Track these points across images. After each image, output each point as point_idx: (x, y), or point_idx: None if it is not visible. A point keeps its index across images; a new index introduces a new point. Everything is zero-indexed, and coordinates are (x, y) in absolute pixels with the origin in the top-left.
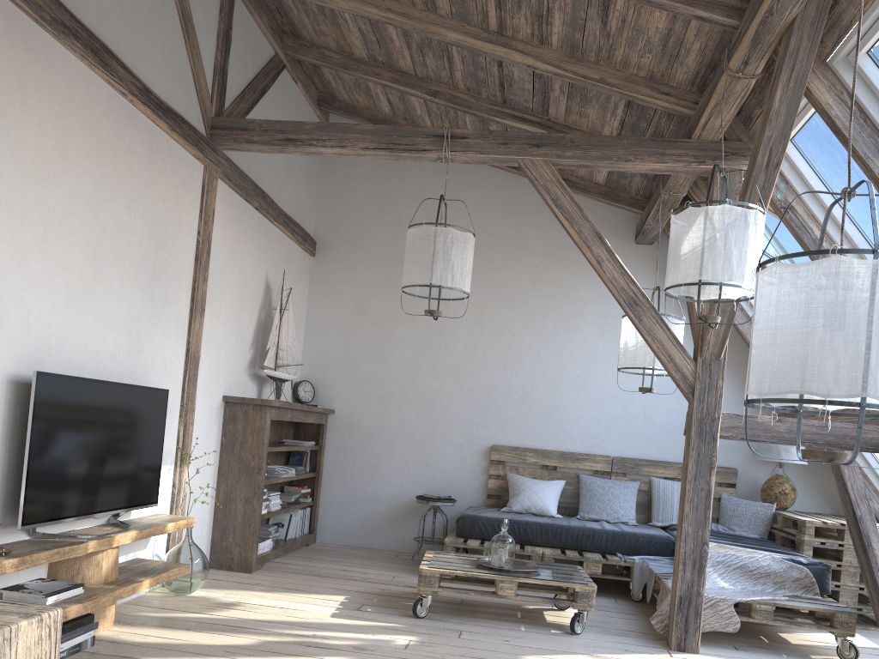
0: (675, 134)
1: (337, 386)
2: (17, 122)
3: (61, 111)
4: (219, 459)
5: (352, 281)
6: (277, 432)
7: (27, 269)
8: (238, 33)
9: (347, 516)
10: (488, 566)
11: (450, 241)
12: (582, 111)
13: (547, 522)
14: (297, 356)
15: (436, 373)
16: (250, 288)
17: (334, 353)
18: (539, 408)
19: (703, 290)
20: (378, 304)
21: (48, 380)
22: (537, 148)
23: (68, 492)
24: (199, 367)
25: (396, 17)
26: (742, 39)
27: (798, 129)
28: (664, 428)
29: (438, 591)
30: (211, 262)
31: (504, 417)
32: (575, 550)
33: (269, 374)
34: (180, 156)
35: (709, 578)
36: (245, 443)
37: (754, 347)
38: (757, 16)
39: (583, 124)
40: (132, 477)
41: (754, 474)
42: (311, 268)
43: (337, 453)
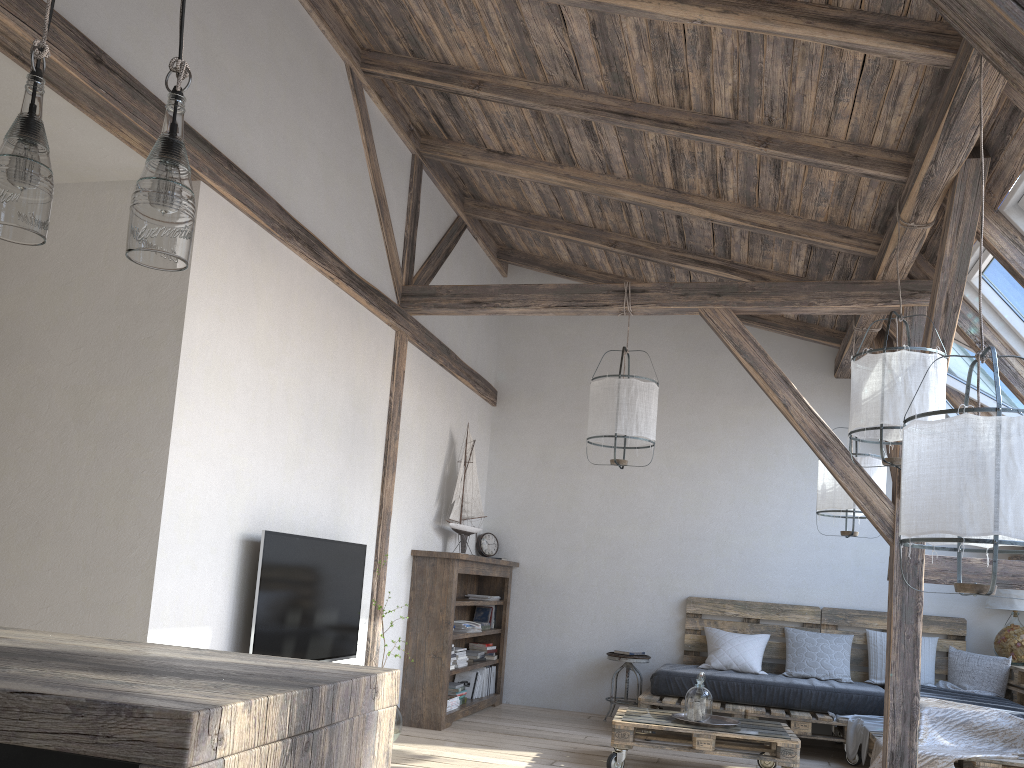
0: (863, 270)
1: (521, 538)
2: (252, 316)
3: (284, 301)
4: (407, 613)
5: (534, 429)
6: (462, 586)
7: (257, 440)
8: (424, 204)
9: (534, 676)
10: (684, 720)
11: (633, 391)
12: (764, 253)
13: (749, 679)
14: (481, 508)
15: (624, 522)
16: (435, 443)
17: (517, 503)
18: (737, 555)
19: (891, 432)
20: (562, 451)
21: (273, 538)
22: (718, 297)
23: (285, 640)
24: (390, 522)
25: (574, 182)
26: (908, 194)
27: (985, 265)
28: (879, 575)
29: (632, 745)
30: (401, 420)
31: (699, 566)
32: (782, 709)
33: (455, 527)
34: (375, 325)
35: (927, 735)
36: (434, 597)
37: (903, 493)
38: (918, 177)
39: (767, 265)
40: (336, 628)
41: (986, 624)
42: (492, 417)
43: (523, 608)
